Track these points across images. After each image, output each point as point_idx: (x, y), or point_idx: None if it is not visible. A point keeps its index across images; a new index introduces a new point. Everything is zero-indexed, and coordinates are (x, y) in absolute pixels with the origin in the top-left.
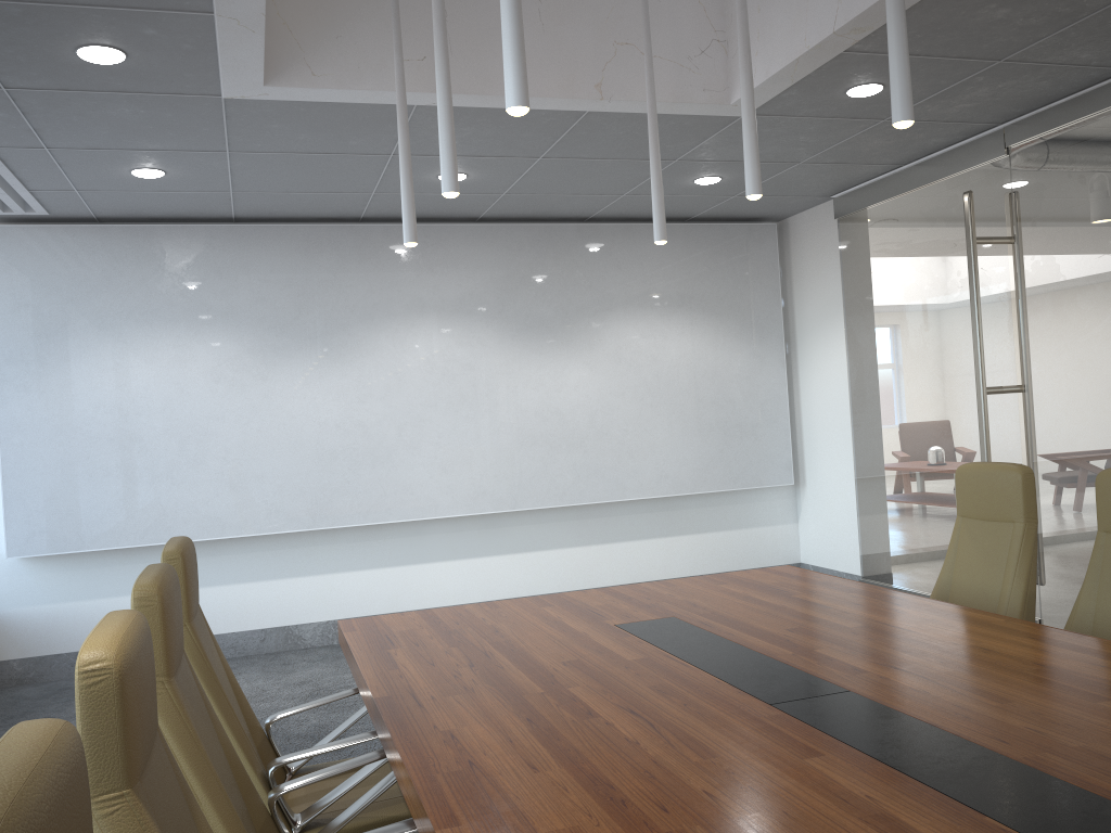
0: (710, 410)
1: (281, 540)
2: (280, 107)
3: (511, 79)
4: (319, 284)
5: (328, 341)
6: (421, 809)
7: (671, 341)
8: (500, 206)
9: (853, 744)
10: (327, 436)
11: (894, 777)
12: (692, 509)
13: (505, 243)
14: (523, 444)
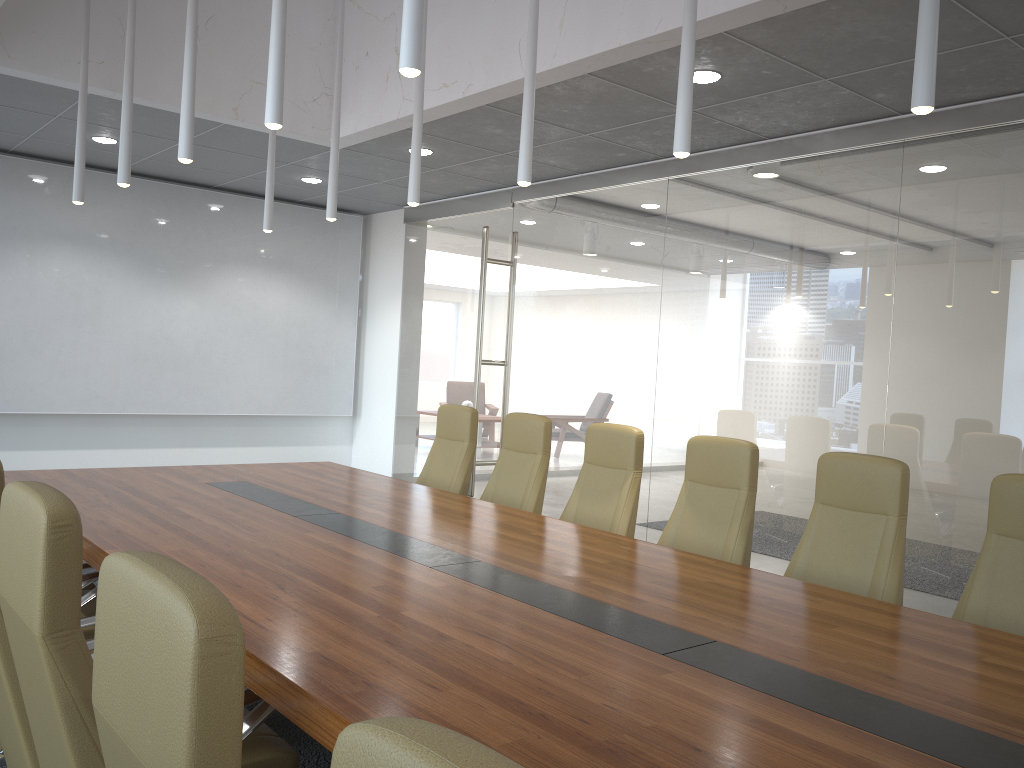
0: (294, 352)
1: None
2: None
3: (184, 142)
4: None
5: None
6: (91, 546)
7: (270, 294)
8: (140, 165)
9: (331, 529)
10: None
11: (345, 538)
12: (271, 427)
13: (140, 195)
14: (136, 360)
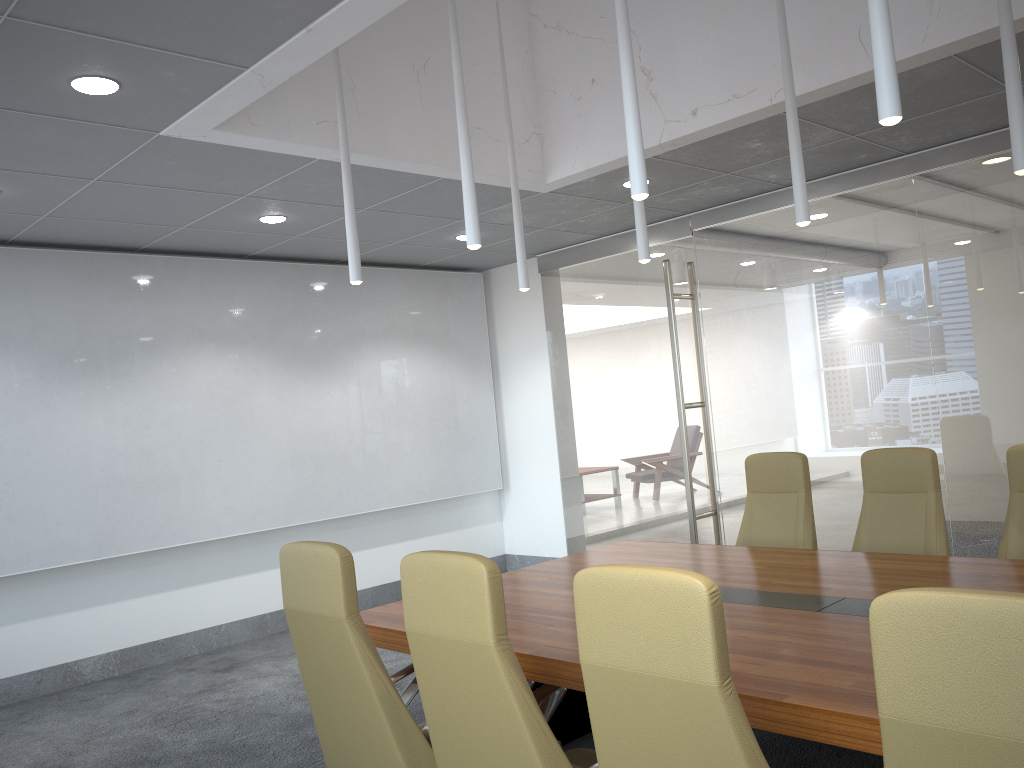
0: (441, 428)
1: (58, 574)
2: (198, 148)
3: (640, 174)
4: (102, 312)
5: (111, 368)
6: None
7: (410, 369)
8: (281, 246)
9: None
10: (112, 463)
11: None
12: (426, 514)
13: (274, 279)
14: (294, 463)
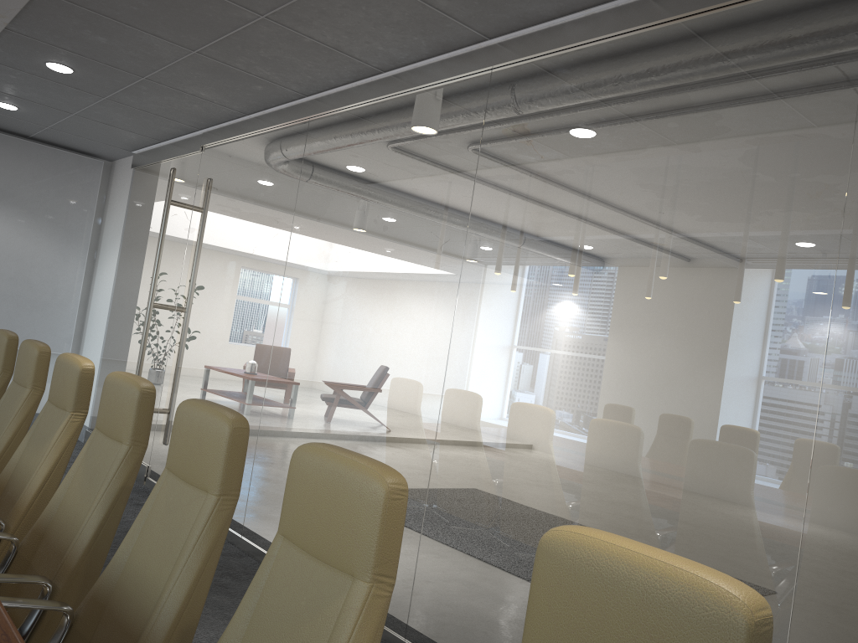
0: (8, 284)
1: None
2: None
3: None
4: None
5: None
6: None
7: None
8: None
9: None
10: None
11: None
12: None
13: None
14: None
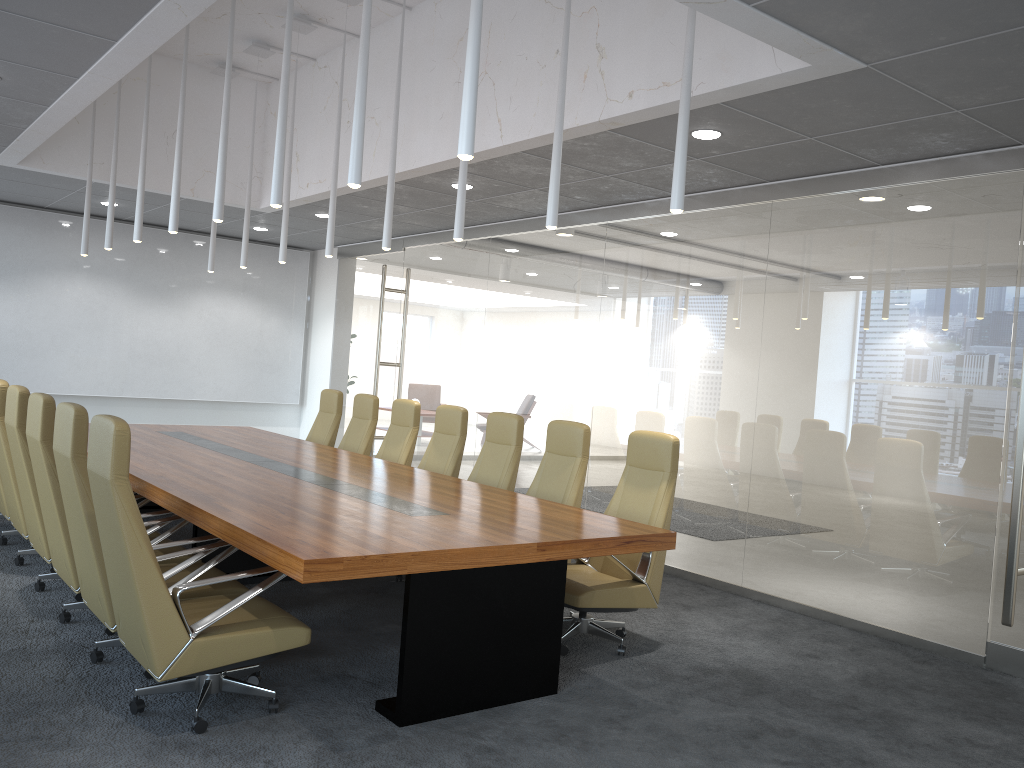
0: (253, 354)
1: None
2: (20, 170)
3: (136, 231)
4: (11, 243)
5: (12, 278)
6: None
7: (235, 310)
8: None
9: (211, 449)
10: (3, 336)
11: (215, 452)
12: (235, 411)
13: None
14: (132, 358)
